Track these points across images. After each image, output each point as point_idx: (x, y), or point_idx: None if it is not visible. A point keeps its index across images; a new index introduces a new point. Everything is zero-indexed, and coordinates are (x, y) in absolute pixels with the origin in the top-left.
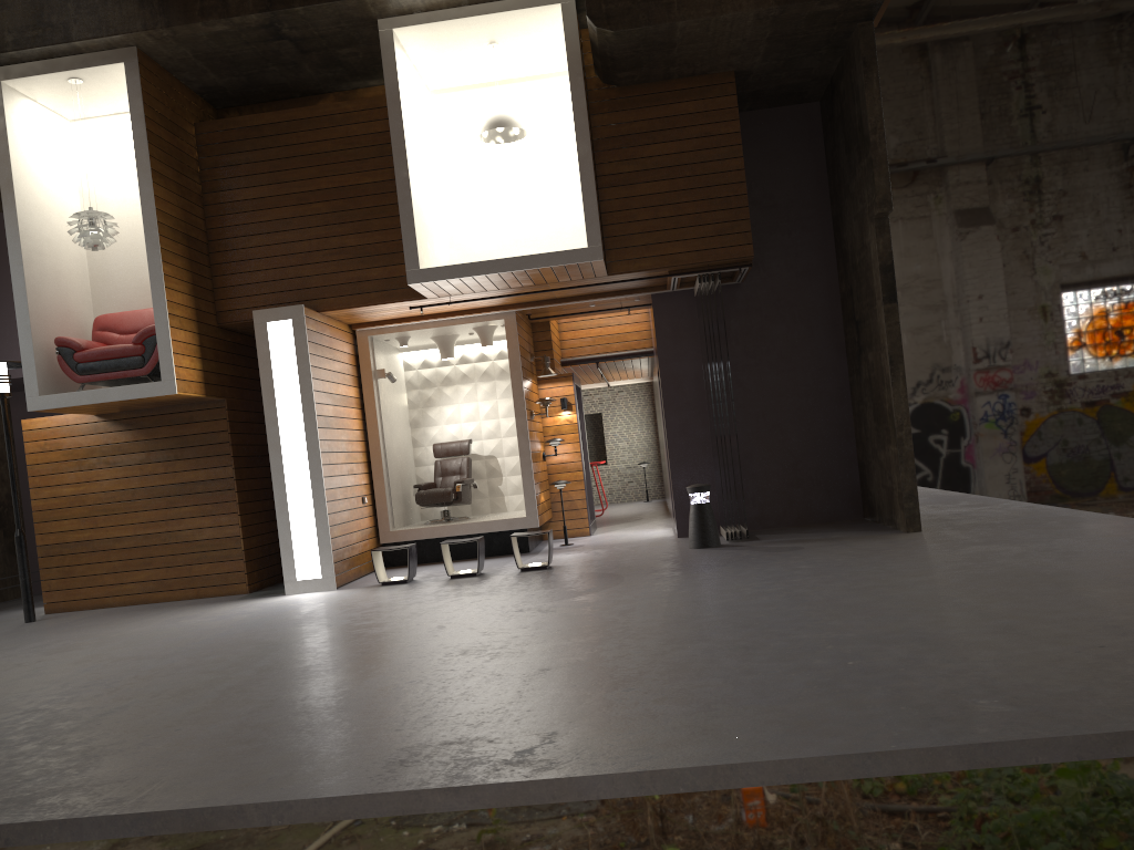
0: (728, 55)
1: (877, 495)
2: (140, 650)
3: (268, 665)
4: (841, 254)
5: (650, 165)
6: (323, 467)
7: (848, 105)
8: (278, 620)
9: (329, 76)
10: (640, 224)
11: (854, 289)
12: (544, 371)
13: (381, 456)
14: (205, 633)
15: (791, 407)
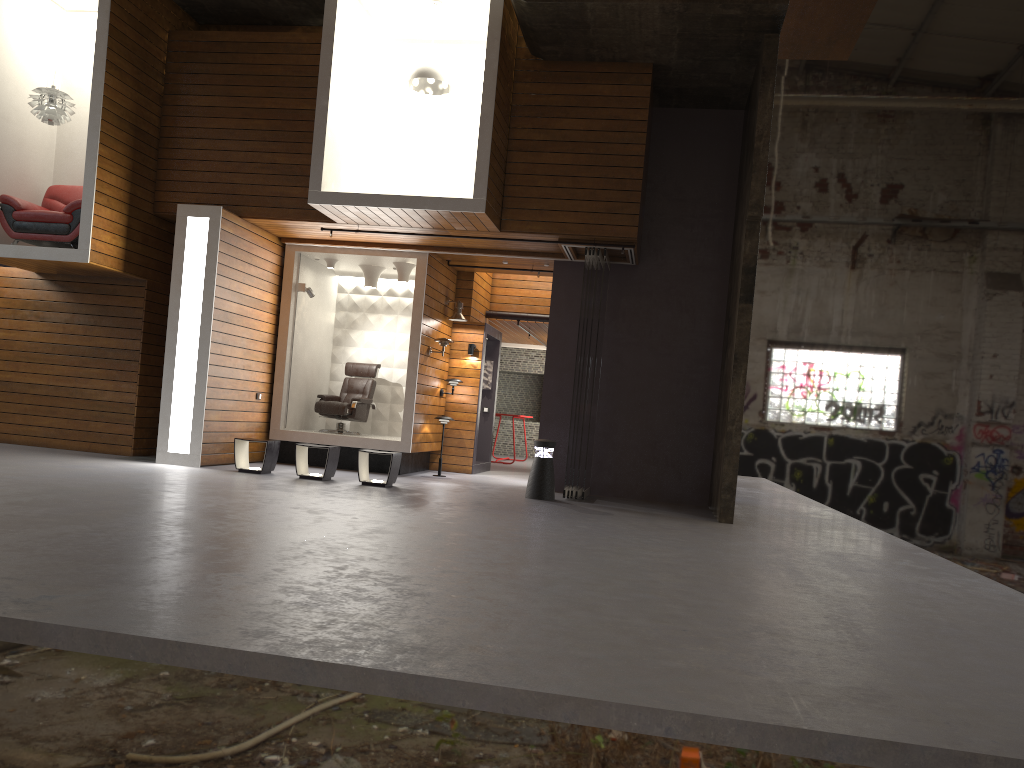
0: (643, 46)
1: (714, 485)
2: None
3: (22, 501)
4: (732, 254)
5: (559, 137)
6: (211, 356)
7: (752, 113)
8: (107, 476)
9: (295, 9)
10: (539, 189)
11: (732, 288)
12: (455, 315)
13: (285, 361)
14: (35, 473)
15: (661, 390)
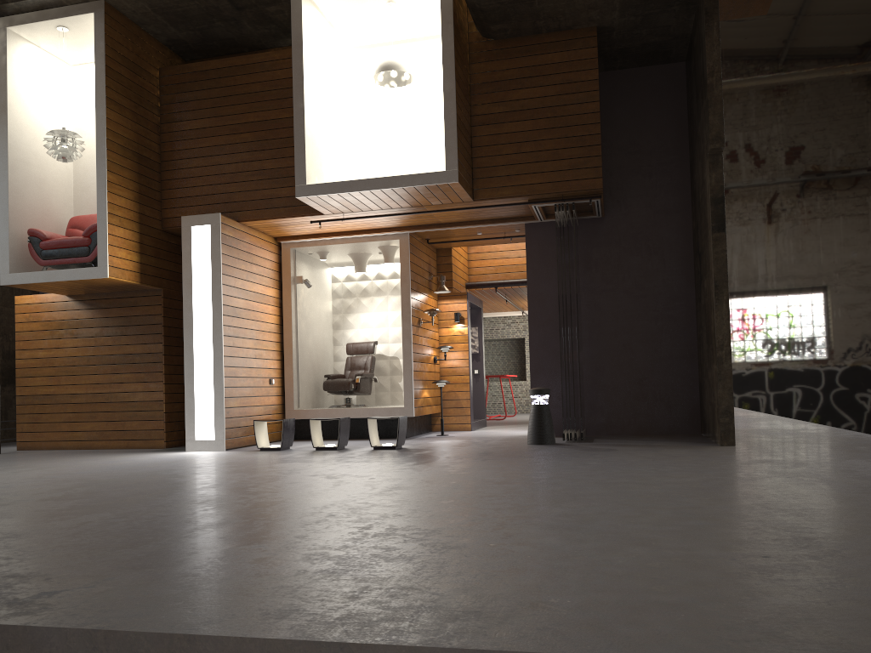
0: (586, 10)
1: (707, 411)
2: (6, 477)
3: (54, 496)
4: (693, 194)
5: (517, 107)
6: (225, 348)
7: (698, 56)
8: (140, 466)
9: (266, 33)
10: (505, 157)
11: (698, 224)
12: (439, 288)
13: (292, 347)
14: (73, 471)
15: (641, 329)
